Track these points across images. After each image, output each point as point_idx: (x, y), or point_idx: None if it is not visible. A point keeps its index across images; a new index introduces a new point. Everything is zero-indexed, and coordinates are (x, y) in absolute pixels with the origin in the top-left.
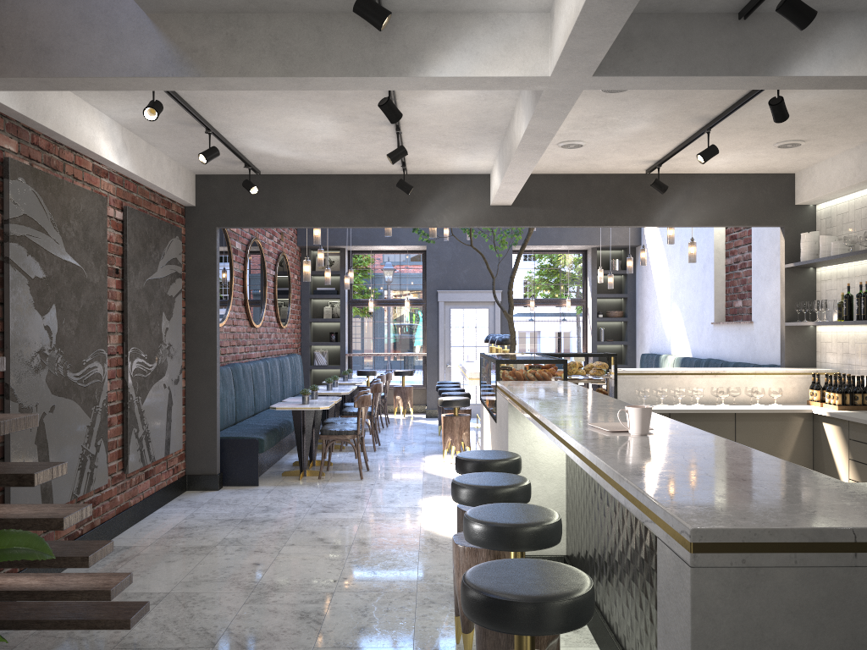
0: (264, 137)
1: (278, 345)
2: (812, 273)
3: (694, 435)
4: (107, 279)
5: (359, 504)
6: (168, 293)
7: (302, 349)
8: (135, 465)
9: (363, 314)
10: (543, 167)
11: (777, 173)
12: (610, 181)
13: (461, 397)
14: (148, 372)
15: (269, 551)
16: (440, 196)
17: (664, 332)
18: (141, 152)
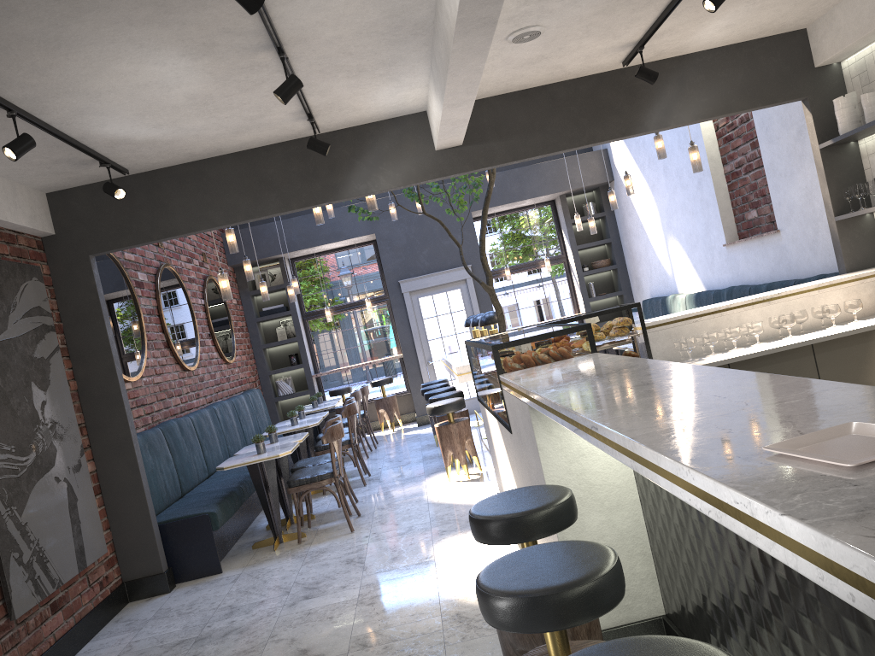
0: (102, 110)
1: (229, 384)
2: (854, 149)
3: None
4: None
5: (352, 573)
6: (34, 355)
7: (262, 382)
8: (28, 603)
9: (322, 326)
10: (493, 84)
11: (785, 32)
12: (579, 87)
13: (453, 398)
14: (22, 469)
15: None
16: (370, 153)
17: (664, 270)
18: None
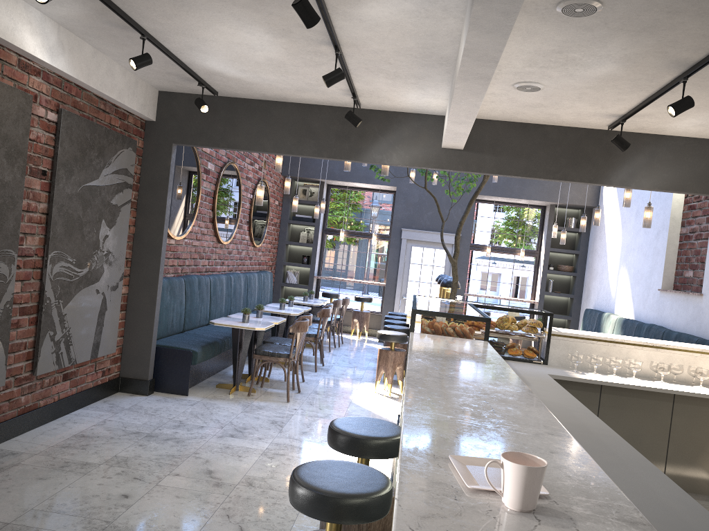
0: (205, 51)
1: (250, 262)
2: None
3: (617, 525)
4: (29, 180)
5: (271, 431)
6: (111, 201)
7: (277, 268)
8: (48, 368)
9: (334, 242)
10: (500, 112)
11: None
12: (568, 134)
13: (400, 332)
14: (76, 277)
15: (149, 480)
16: (392, 134)
17: (610, 291)
18: (85, 56)
